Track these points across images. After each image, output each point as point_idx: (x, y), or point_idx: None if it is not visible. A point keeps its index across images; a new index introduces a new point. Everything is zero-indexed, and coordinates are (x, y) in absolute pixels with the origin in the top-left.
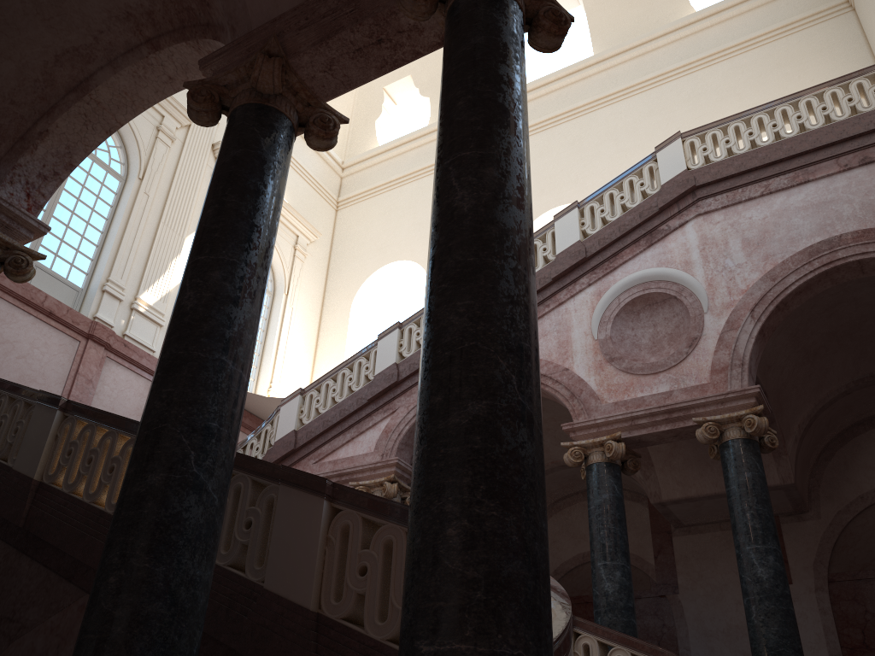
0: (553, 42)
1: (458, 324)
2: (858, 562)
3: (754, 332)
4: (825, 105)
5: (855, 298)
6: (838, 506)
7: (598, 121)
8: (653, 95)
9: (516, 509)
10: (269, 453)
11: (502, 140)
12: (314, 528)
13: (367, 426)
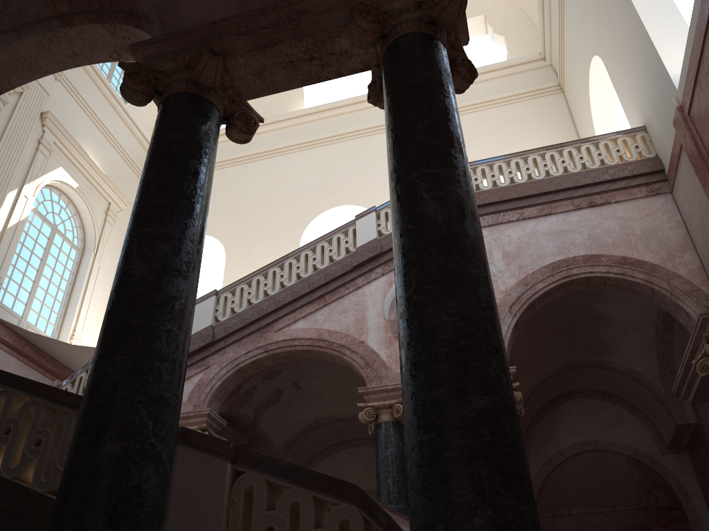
0: (464, 86)
1: (450, 323)
2: (556, 502)
3: (512, 324)
4: (564, 159)
5: (572, 303)
6: (543, 458)
7: (374, 143)
8: None
9: (526, 499)
10: None
11: (459, 163)
12: (219, 489)
13: None
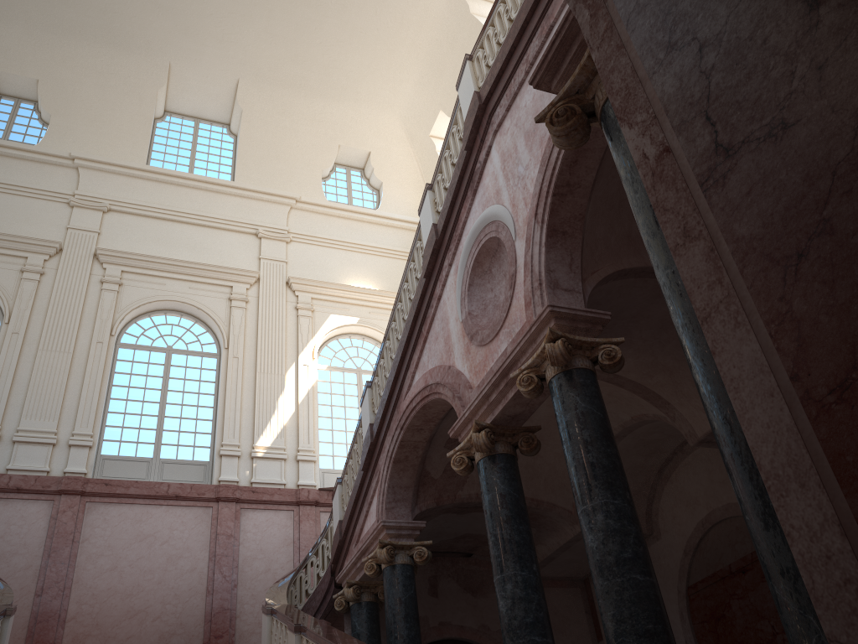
0: None
1: None
2: None
3: (543, 239)
4: None
5: None
6: None
7: None
8: None
9: None
10: (331, 550)
11: None
12: None
13: (370, 495)
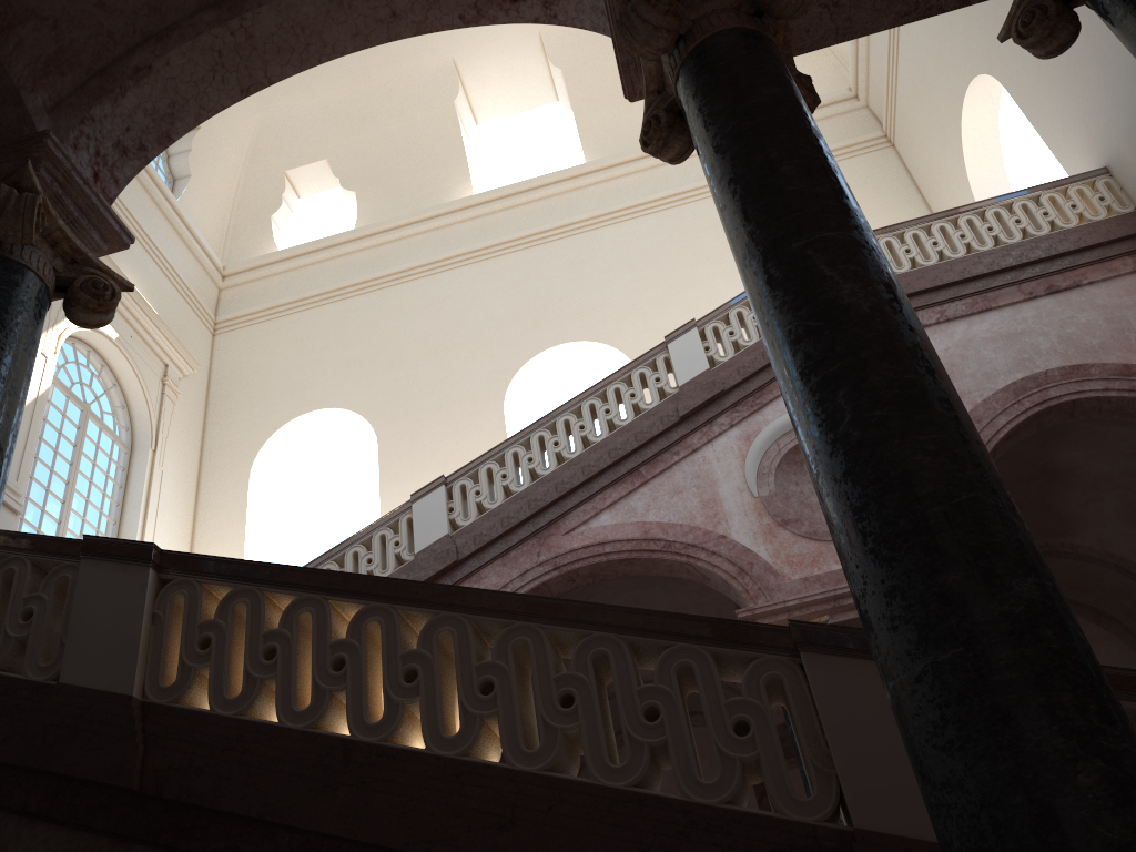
0: None
1: None
2: None
3: None
4: (991, 225)
5: (1016, 454)
6: None
7: (602, 242)
8: (670, 216)
9: None
10: None
11: None
12: None
13: None
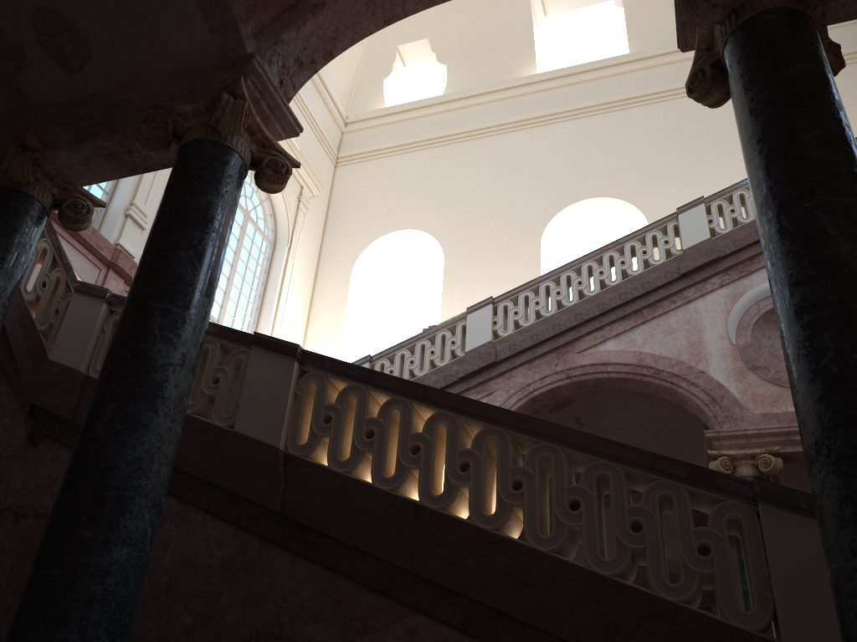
0: None
1: None
2: None
3: None
4: None
5: None
6: None
7: (634, 119)
8: (693, 102)
9: None
10: None
11: None
12: None
13: None
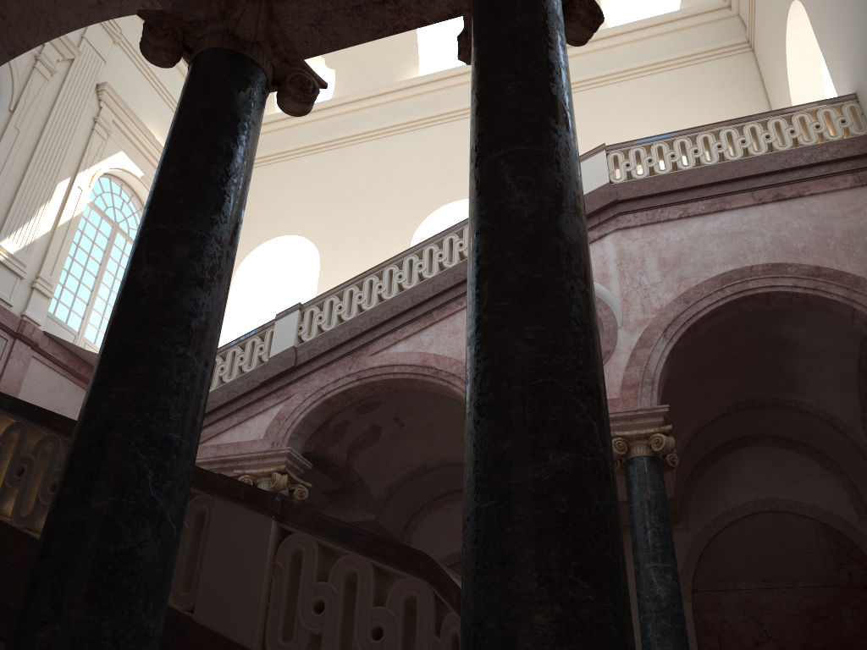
0: (584, 35)
1: (528, 353)
2: (720, 574)
3: (666, 352)
4: (745, 138)
5: (748, 326)
6: (706, 519)
7: None
8: None
9: (611, 591)
10: None
11: (560, 138)
12: (260, 552)
13: (257, 411)
